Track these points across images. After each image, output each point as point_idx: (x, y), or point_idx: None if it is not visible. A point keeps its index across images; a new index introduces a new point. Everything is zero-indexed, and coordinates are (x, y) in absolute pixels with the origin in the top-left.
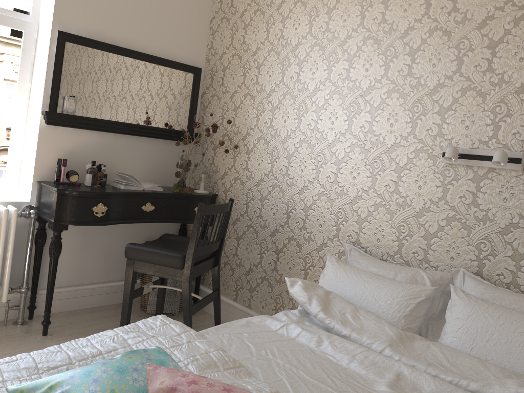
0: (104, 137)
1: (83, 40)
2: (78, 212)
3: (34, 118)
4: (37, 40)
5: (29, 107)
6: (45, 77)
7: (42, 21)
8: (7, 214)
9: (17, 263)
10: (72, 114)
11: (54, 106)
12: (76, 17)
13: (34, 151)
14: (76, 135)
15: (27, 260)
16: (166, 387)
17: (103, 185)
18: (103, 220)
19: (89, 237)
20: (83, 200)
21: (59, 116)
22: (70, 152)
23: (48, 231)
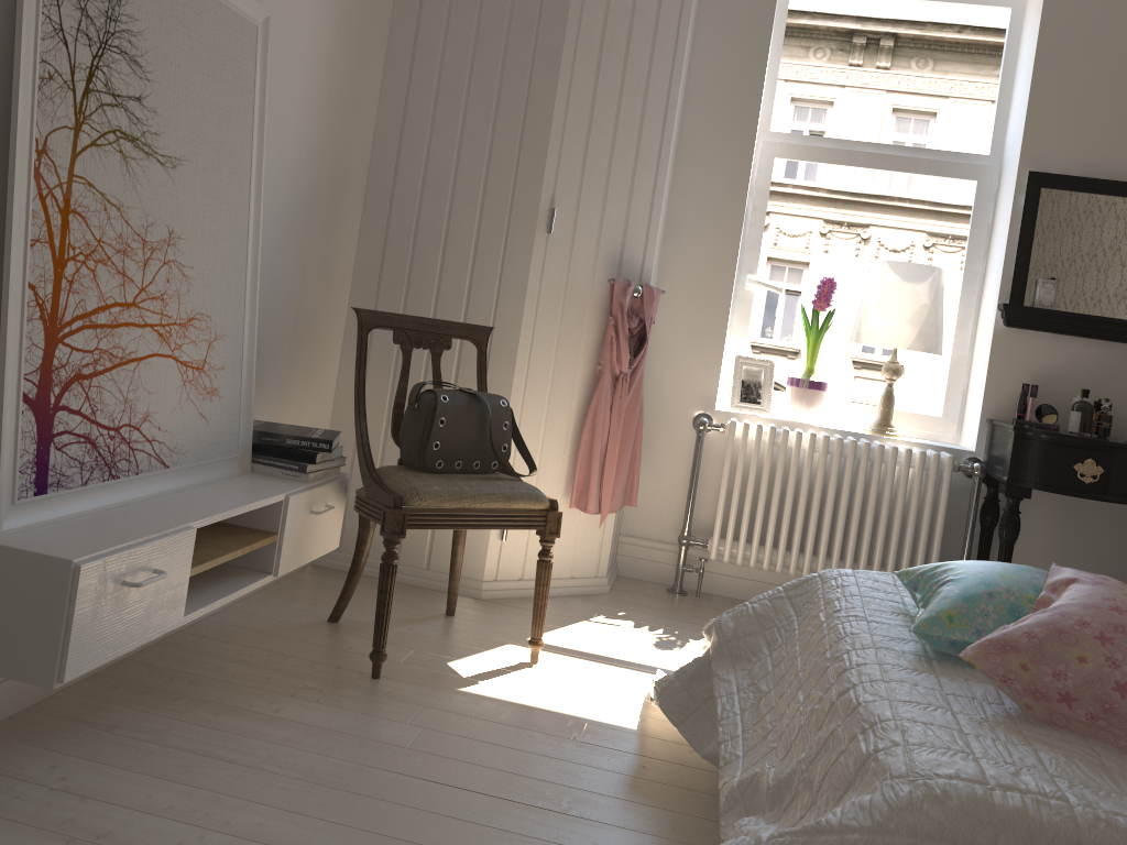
0: (1110, 351)
1: (1073, 182)
2: (1048, 469)
3: (987, 317)
4: (996, 192)
5: (981, 302)
6: (1004, 248)
7: (1005, 160)
8: (937, 462)
9: (951, 549)
10: (1050, 308)
11: (1018, 295)
12: (1061, 145)
13: (983, 370)
14: (1056, 345)
15: (965, 544)
16: (1064, 578)
17: (1102, 435)
18: (1093, 490)
19: (1078, 533)
20: (1056, 449)
21: (1025, 312)
22: (1045, 374)
23: (1003, 507)
